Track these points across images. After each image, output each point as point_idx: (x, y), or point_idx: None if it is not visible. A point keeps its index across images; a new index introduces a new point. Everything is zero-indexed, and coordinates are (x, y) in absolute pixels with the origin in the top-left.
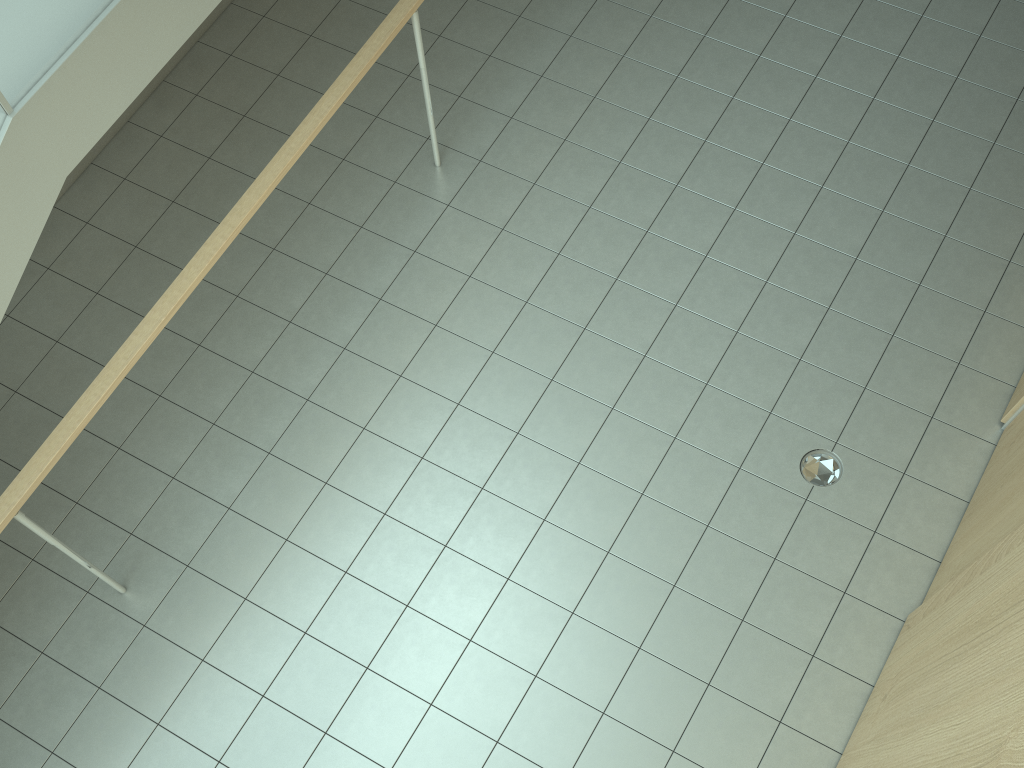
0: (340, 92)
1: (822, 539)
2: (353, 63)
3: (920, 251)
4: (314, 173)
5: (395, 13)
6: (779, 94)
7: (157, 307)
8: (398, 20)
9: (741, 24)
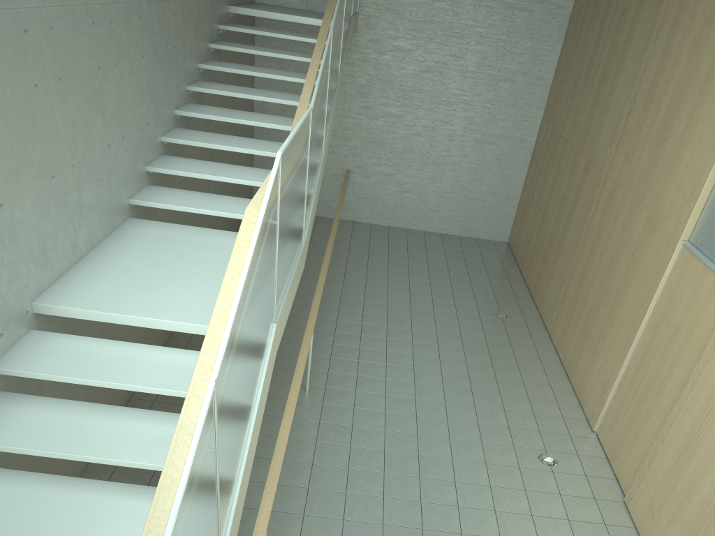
0: (307, 344)
1: (570, 483)
2: (305, 336)
3: (519, 387)
4: None
5: (310, 320)
6: (429, 351)
7: (283, 423)
8: (313, 322)
9: (397, 333)
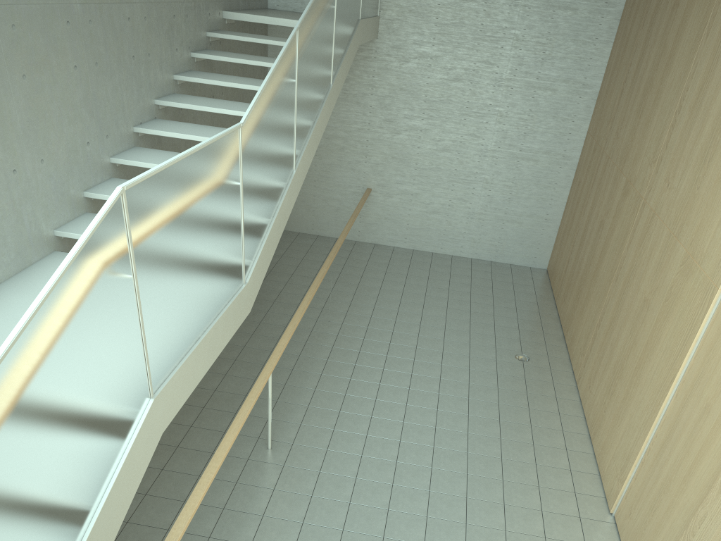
0: (250, 404)
1: None
2: (252, 392)
3: (527, 451)
4: (197, 461)
5: (264, 372)
6: (426, 401)
7: (183, 512)
8: (267, 374)
9: (394, 378)
